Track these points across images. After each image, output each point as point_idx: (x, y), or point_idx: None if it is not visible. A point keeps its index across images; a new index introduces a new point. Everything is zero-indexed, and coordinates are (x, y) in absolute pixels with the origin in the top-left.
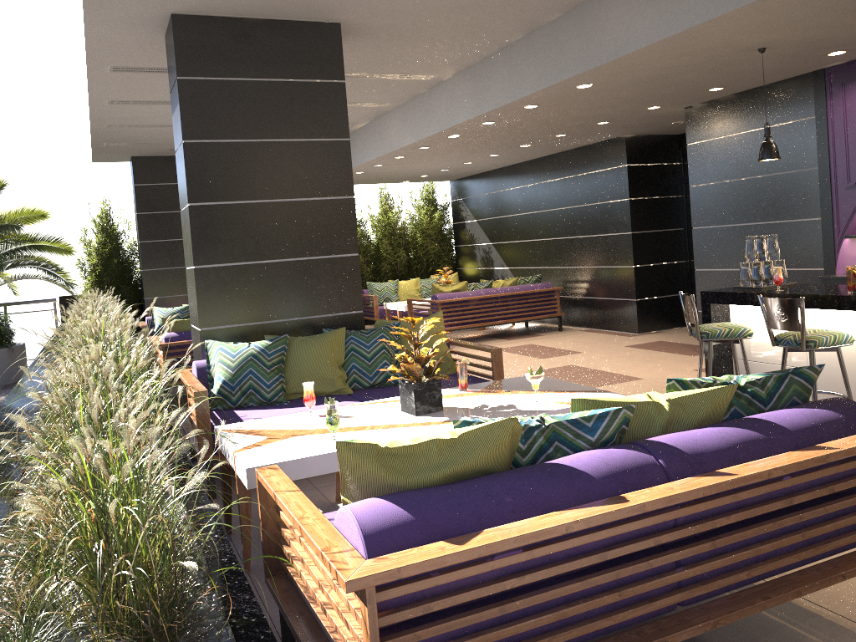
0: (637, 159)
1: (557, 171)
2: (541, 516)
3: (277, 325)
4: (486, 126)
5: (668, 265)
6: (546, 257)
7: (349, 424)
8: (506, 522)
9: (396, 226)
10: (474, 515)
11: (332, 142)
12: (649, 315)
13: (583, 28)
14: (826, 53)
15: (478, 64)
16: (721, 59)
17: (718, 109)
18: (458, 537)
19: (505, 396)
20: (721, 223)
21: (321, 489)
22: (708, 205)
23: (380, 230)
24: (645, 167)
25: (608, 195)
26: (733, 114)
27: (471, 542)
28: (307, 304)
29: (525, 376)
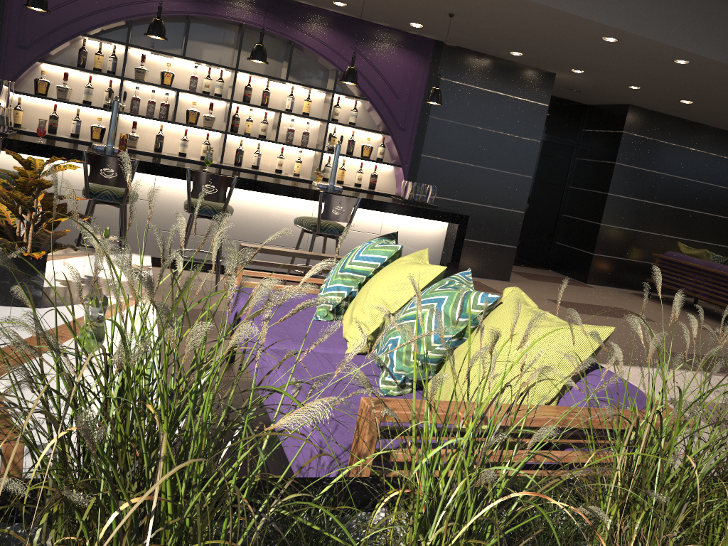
0: None
1: None
2: None
3: None
4: None
5: None
6: None
7: None
8: None
9: None
10: None
11: None
12: None
13: None
14: None
15: None
16: None
17: None
18: None
19: None
20: None
21: None
22: None
23: None
24: None
25: None
26: None
27: None
28: None
29: None
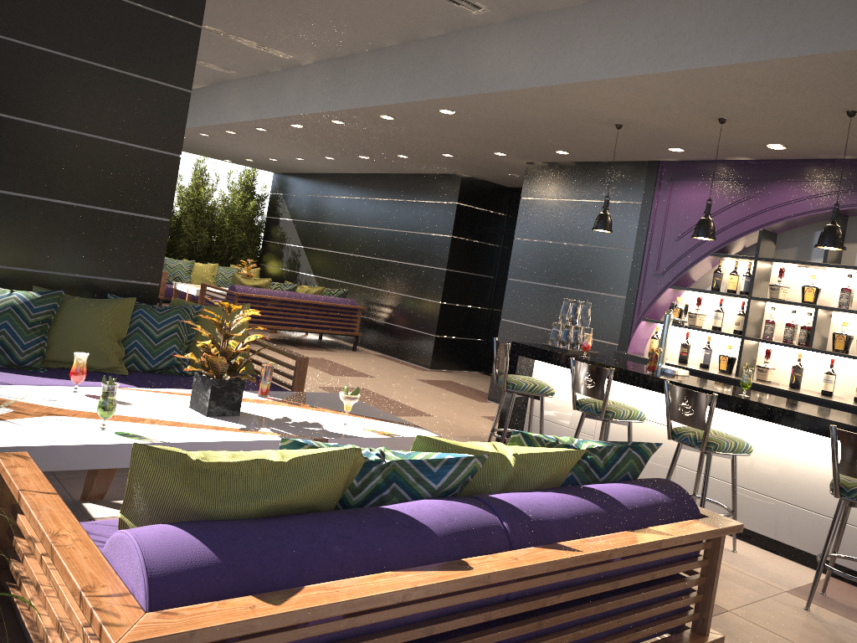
0: (468, 200)
1: (388, 192)
2: (374, 575)
3: (52, 278)
4: (334, 125)
5: (472, 309)
6: (356, 274)
7: (124, 412)
8: (332, 578)
9: (206, 204)
10: (295, 565)
11: (170, 89)
12: (444, 353)
13: (462, 53)
14: (668, 146)
15: (344, 59)
16: (580, 124)
17: (557, 173)
18: (272, 592)
19: (310, 412)
20: (536, 280)
21: (64, 481)
22: (527, 260)
23: (187, 204)
24: (473, 210)
25: (433, 227)
26: (570, 180)
27: (290, 602)
28: (94, 262)
29: (331, 393)
